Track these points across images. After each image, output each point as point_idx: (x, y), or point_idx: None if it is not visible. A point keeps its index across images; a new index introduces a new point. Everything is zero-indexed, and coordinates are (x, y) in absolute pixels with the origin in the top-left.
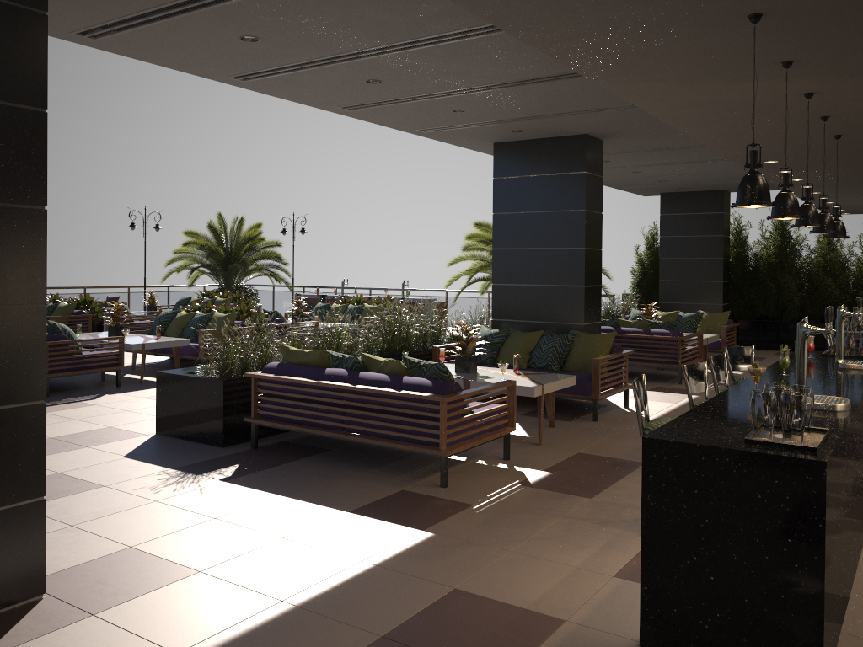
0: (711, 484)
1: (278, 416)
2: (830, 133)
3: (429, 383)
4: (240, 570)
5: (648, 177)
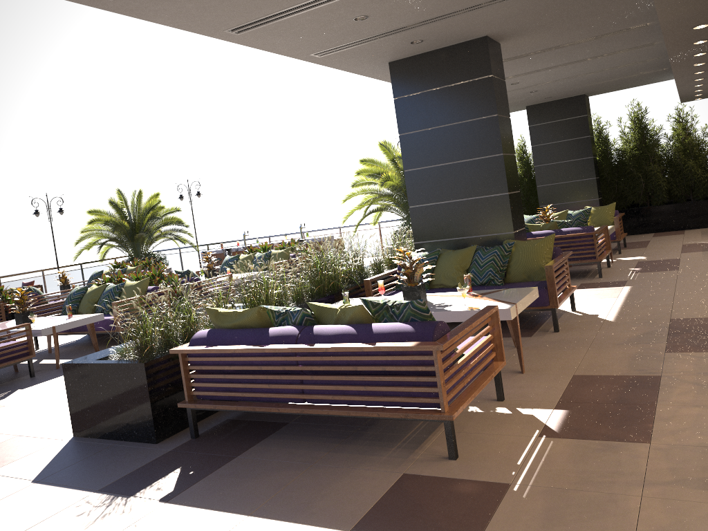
0: None
1: (219, 395)
2: None
3: (409, 328)
4: None
5: (523, 88)
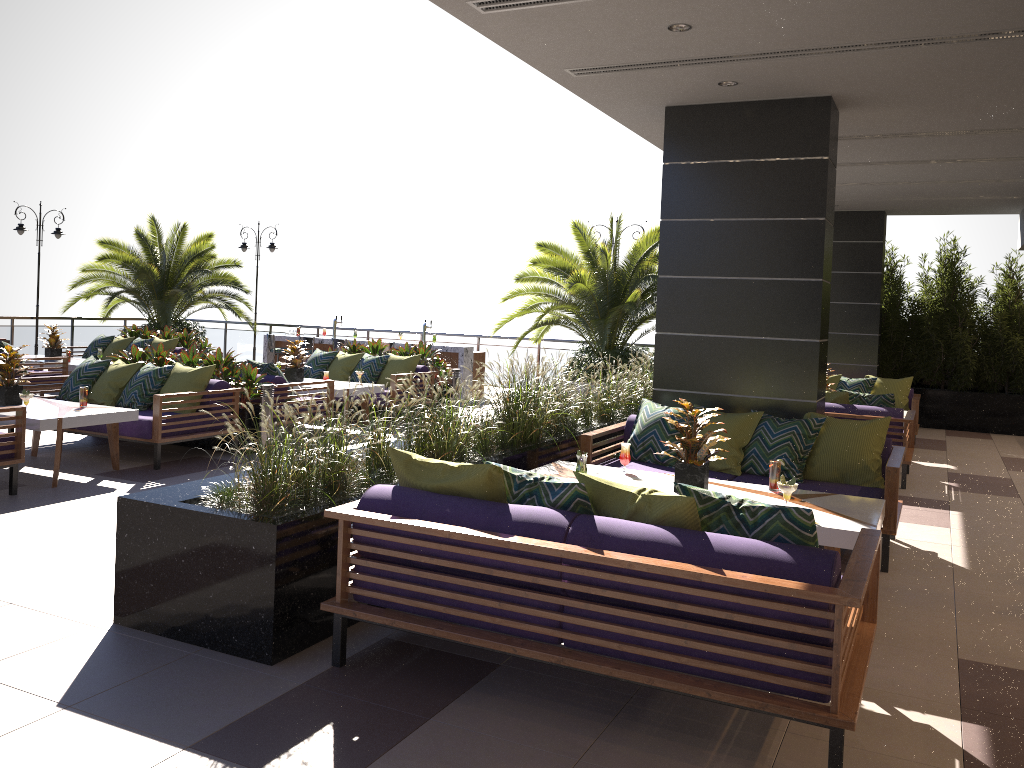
0: None
1: (397, 602)
2: None
3: (783, 555)
4: None
5: None
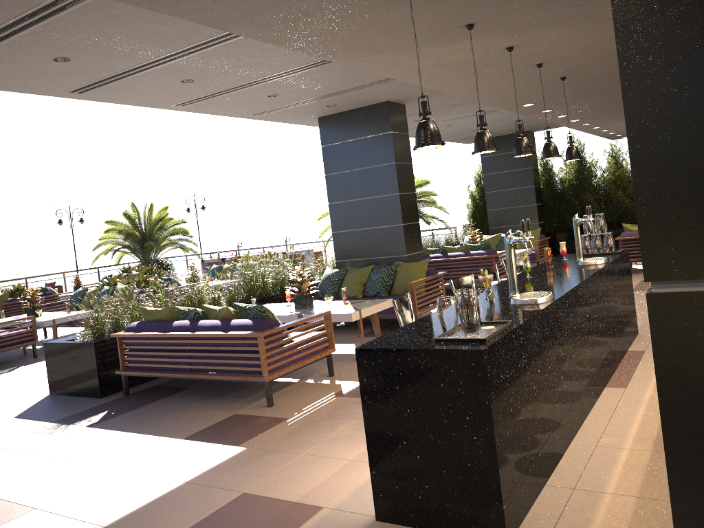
0: (408, 380)
1: (141, 366)
2: (556, 76)
3: (250, 323)
4: (70, 502)
5: (461, 128)
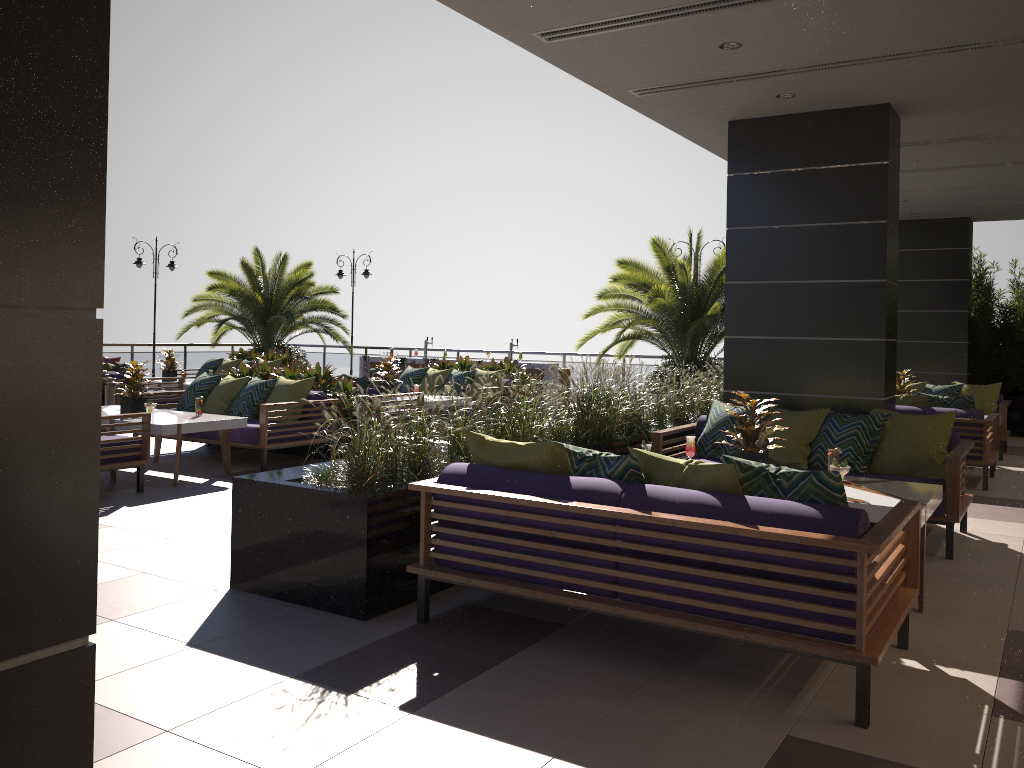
0: None
1: (473, 565)
2: None
3: (813, 513)
4: None
5: None
